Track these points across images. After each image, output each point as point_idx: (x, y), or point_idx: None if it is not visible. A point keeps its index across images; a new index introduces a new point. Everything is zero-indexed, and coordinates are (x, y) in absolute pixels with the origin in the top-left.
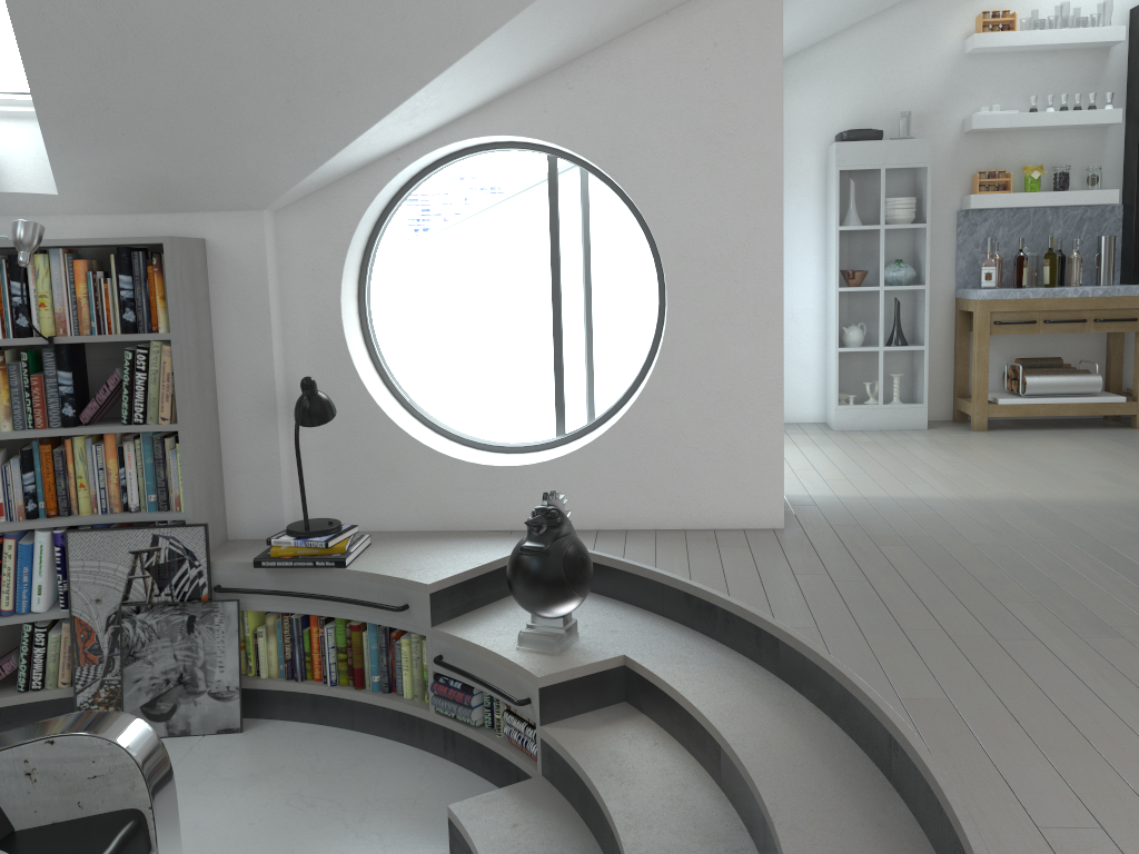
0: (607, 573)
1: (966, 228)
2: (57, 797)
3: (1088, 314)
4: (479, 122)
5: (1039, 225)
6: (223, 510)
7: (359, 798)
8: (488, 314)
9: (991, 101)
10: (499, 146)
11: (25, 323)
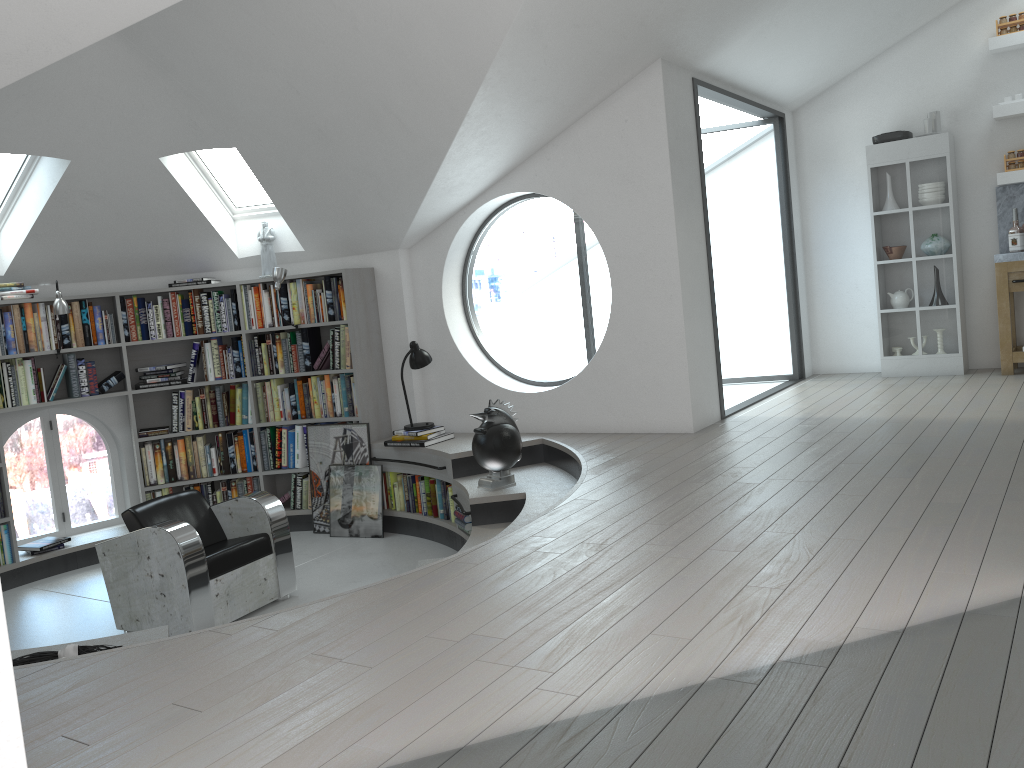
0: (561, 455)
1: (1004, 201)
2: (240, 525)
3: None
4: (503, 186)
5: None
6: (388, 418)
7: (406, 565)
8: None
9: (1020, 90)
10: (528, 196)
11: (287, 318)
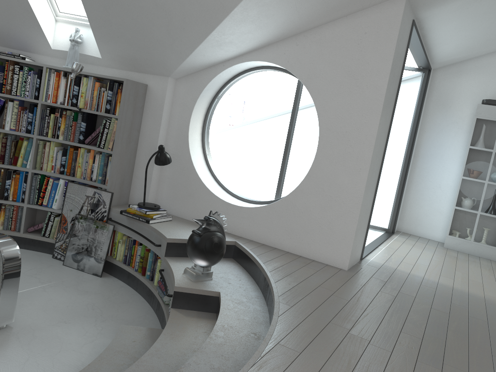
0: (249, 261)
1: None
2: None
3: None
4: (257, 55)
5: None
6: (128, 192)
7: (110, 314)
8: None
9: None
10: (271, 68)
11: (75, 101)
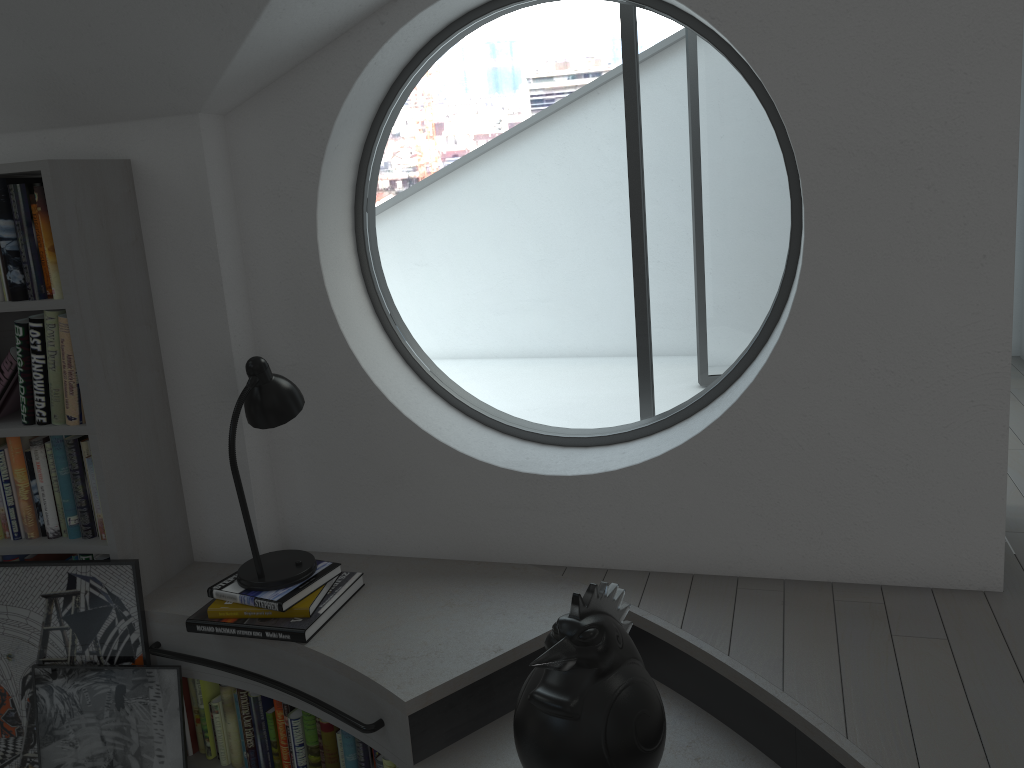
0: (702, 673)
1: None
2: None
3: None
4: None
5: None
6: (182, 526)
7: None
8: (618, 210)
9: None
10: None
11: None
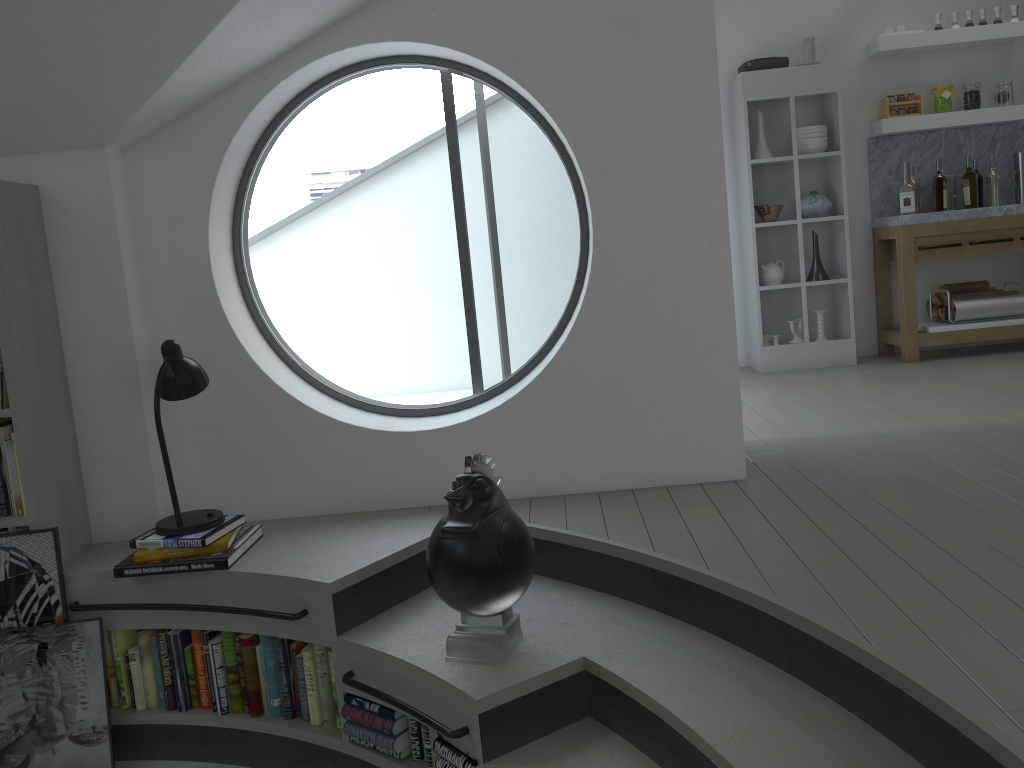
0: (549, 549)
1: (877, 156)
2: None
3: (1014, 232)
4: (358, 28)
5: (951, 147)
6: (83, 509)
7: None
8: (397, 299)
9: (894, 24)
10: (385, 61)
11: None
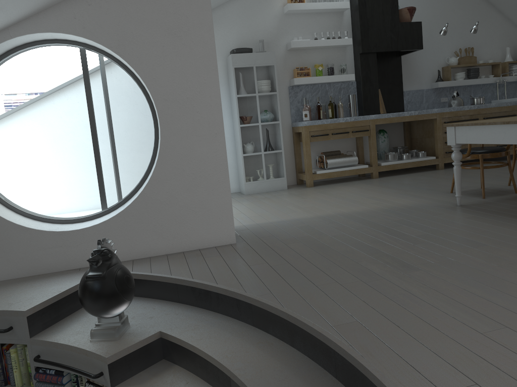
0: (142, 283)
1: (293, 94)
2: None
3: (349, 129)
4: (33, 24)
5: (323, 91)
6: None
7: None
8: (59, 163)
9: (297, 35)
10: (48, 42)
11: None
